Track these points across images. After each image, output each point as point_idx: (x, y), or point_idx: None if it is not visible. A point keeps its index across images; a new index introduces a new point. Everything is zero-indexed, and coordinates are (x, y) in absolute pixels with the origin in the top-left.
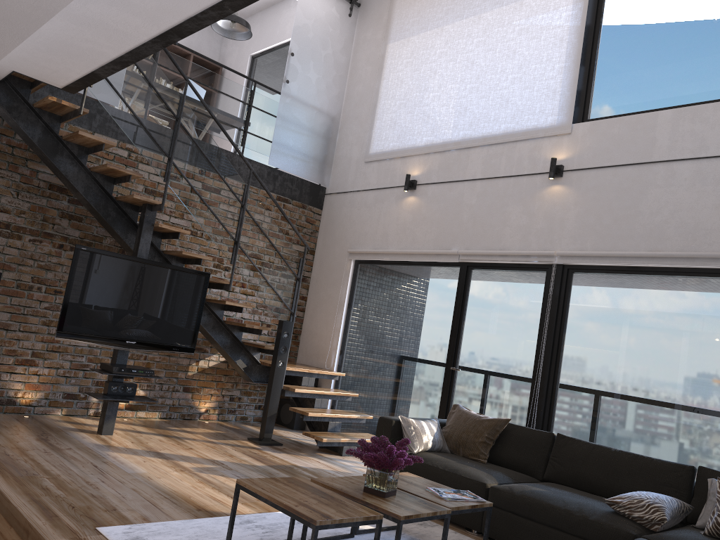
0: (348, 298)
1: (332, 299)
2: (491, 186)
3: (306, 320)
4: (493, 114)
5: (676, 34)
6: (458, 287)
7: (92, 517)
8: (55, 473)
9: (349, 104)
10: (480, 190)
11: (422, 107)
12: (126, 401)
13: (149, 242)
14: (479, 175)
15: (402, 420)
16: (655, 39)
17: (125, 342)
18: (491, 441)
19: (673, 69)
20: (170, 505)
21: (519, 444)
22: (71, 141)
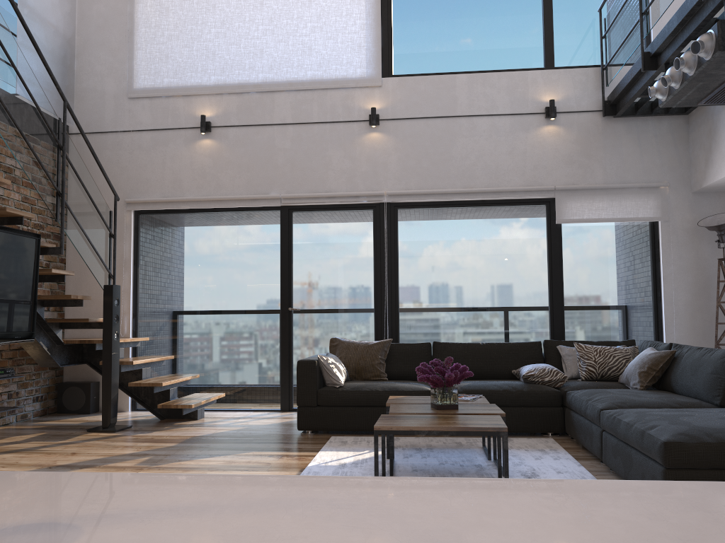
0: (133, 254)
1: None
2: (305, 131)
3: (71, 287)
4: (296, 60)
5: (458, 12)
6: (282, 231)
7: None
8: None
9: (87, 26)
10: (294, 134)
11: (203, 43)
12: None
13: None
14: (290, 120)
15: (322, 358)
16: (442, 12)
17: None
18: (383, 361)
19: (460, 41)
20: None
21: (405, 358)
22: None
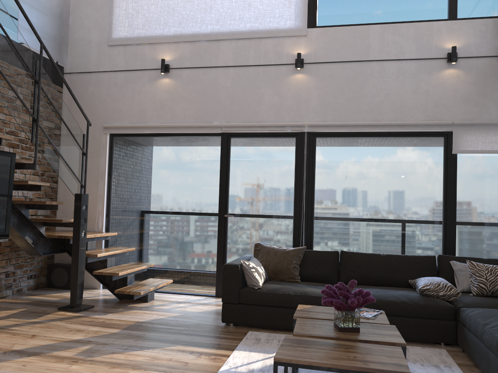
0: (108, 167)
1: (90, 170)
2: (243, 72)
3: (62, 191)
4: (238, 14)
5: None
6: (221, 153)
7: None
8: None
9: None
10: (234, 75)
11: (165, 1)
12: None
13: None
14: (231, 63)
15: (244, 263)
16: None
17: None
18: (298, 265)
19: None
20: None
21: (316, 263)
22: None
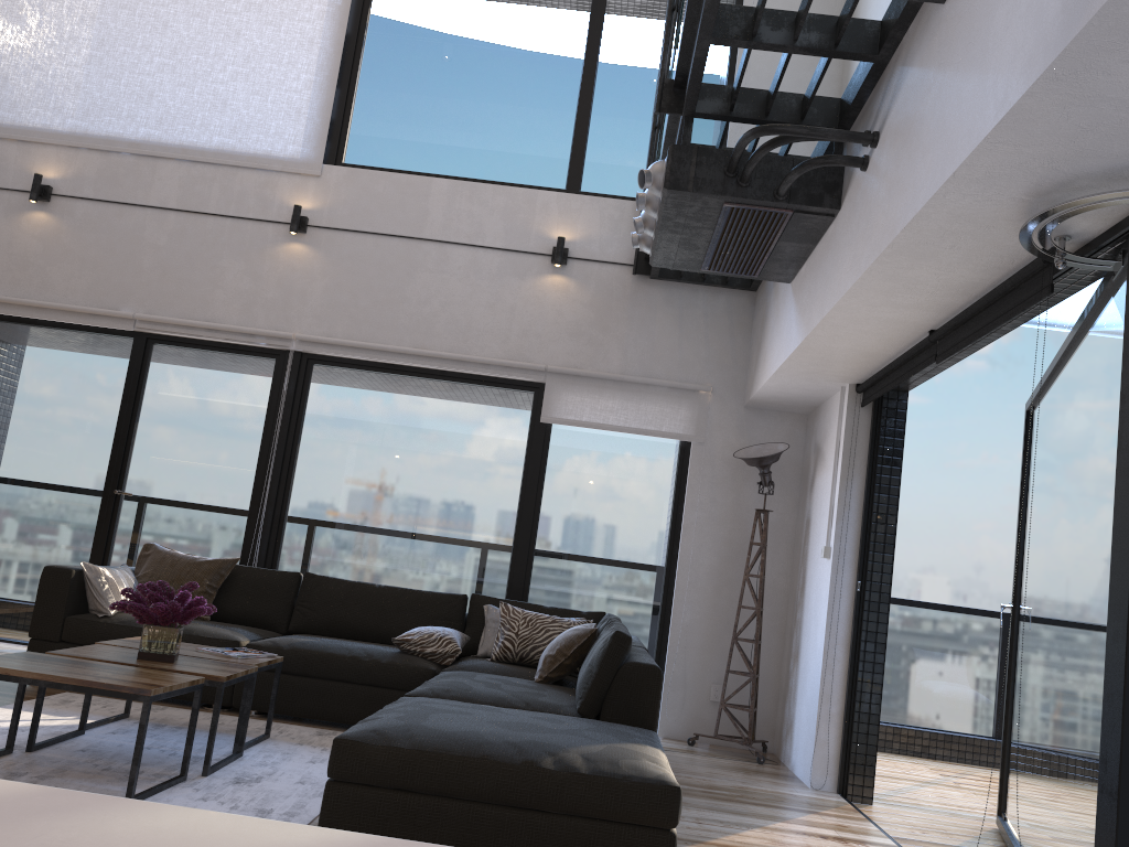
0: None
1: None
2: (194, 225)
3: None
4: (200, 117)
5: (456, 88)
6: (129, 370)
7: None
8: None
9: None
10: (175, 226)
11: (65, 67)
12: None
13: None
14: (174, 204)
15: (87, 568)
16: (432, 84)
17: None
18: (214, 591)
19: (450, 130)
20: None
21: (253, 591)
22: None
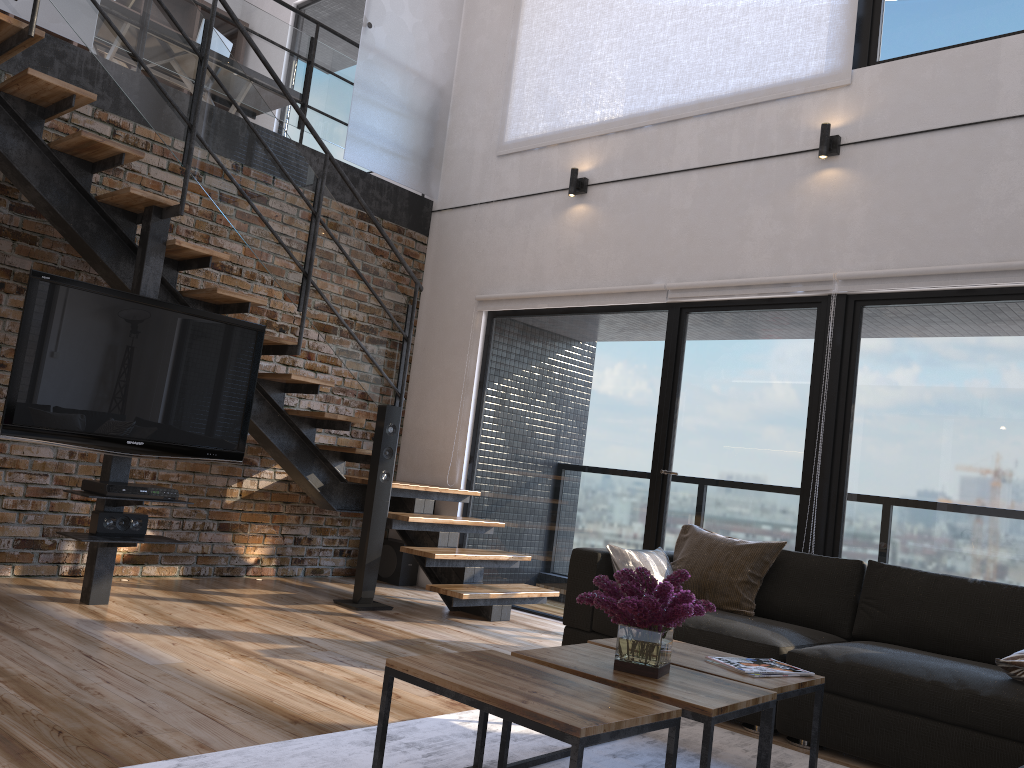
0: (479, 373)
1: (452, 377)
2: (716, 179)
3: (410, 413)
4: (714, 65)
5: None
6: (666, 344)
7: (101, 750)
8: (15, 672)
9: (467, 67)
10: (698, 186)
11: (591, 63)
12: (131, 543)
13: (159, 273)
14: (696, 162)
15: (613, 551)
16: None
17: (125, 442)
18: (758, 580)
19: None
20: (241, 716)
21: (805, 582)
22: (13, 94)
